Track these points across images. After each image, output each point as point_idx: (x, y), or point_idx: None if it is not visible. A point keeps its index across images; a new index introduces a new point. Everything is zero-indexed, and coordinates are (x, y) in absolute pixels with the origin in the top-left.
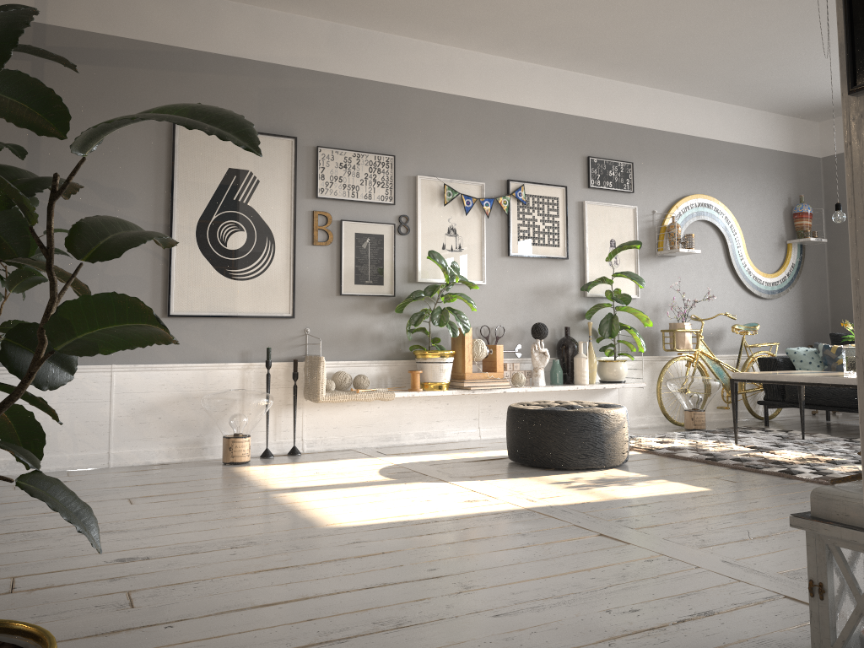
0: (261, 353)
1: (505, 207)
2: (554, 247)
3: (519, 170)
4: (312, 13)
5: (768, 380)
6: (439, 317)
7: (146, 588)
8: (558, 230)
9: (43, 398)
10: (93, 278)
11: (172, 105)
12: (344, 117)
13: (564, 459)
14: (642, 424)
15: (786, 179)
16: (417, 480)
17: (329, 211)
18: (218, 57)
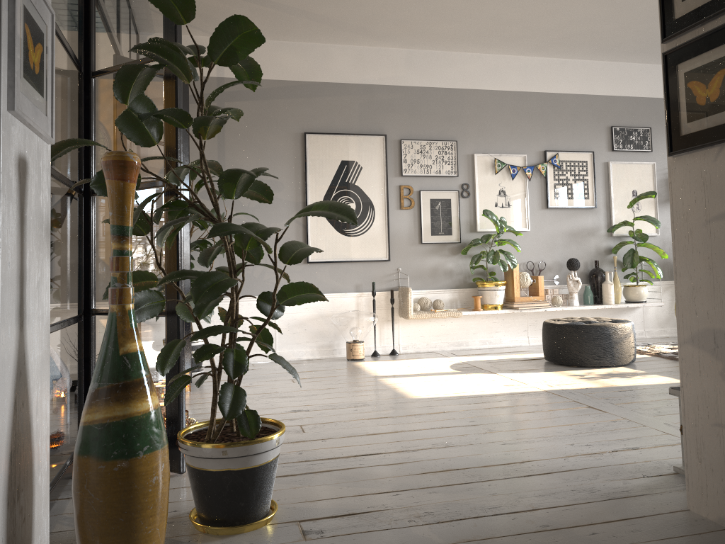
0: (368, 286)
1: (543, 171)
2: (584, 199)
3: (554, 142)
4: (393, 45)
5: None
6: (492, 258)
7: (309, 424)
8: (587, 186)
9: None
10: None
11: (321, 203)
12: (419, 116)
13: (582, 359)
14: (664, 335)
15: None
16: (475, 372)
17: (411, 184)
18: (331, 85)
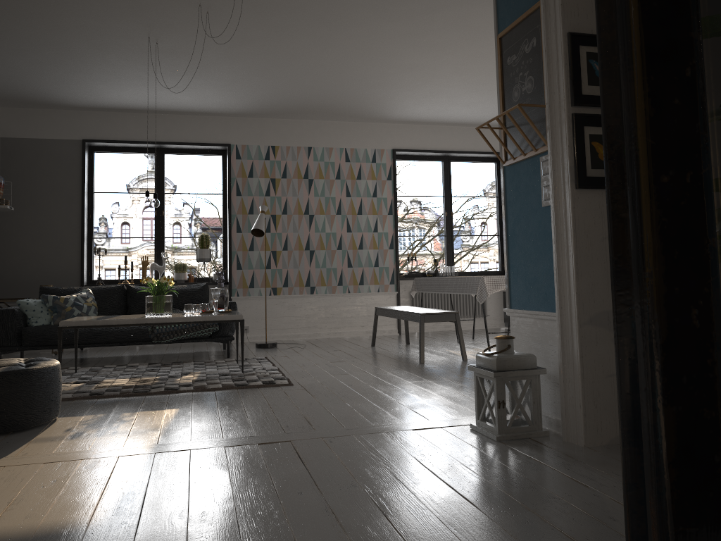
0: None
1: None
2: None
3: None
4: None
5: (98, 324)
6: None
7: None
8: None
9: None
10: None
11: None
12: None
13: (33, 417)
14: None
15: None
16: None
17: None
18: None
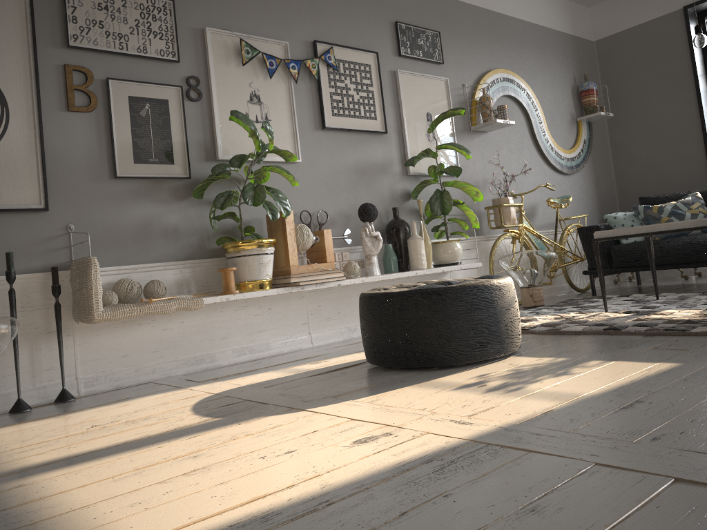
0: None
1: (315, 71)
2: (372, 120)
3: (325, 32)
4: None
5: (641, 232)
6: (253, 195)
7: None
8: (373, 101)
9: None
10: None
11: None
12: None
13: (452, 352)
14: None
15: (570, 59)
16: (256, 414)
17: (88, 66)
18: None
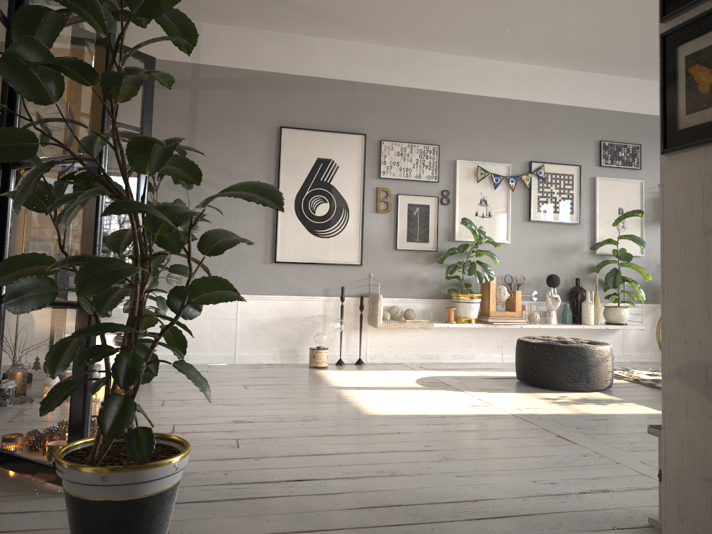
0: (337, 290)
1: (527, 182)
2: (569, 214)
3: (540, 153)
4: (379, 42)
5: None
6: (468, 268)
7: (247, 438)
8: (572, 201)
9: None
10: None
11: (244, 184)
12: (401, 118)
13: (556, 381)
14: (643, 360)
15: None
16: (441, 388)
17: (389, 187)
18: (311, 79)
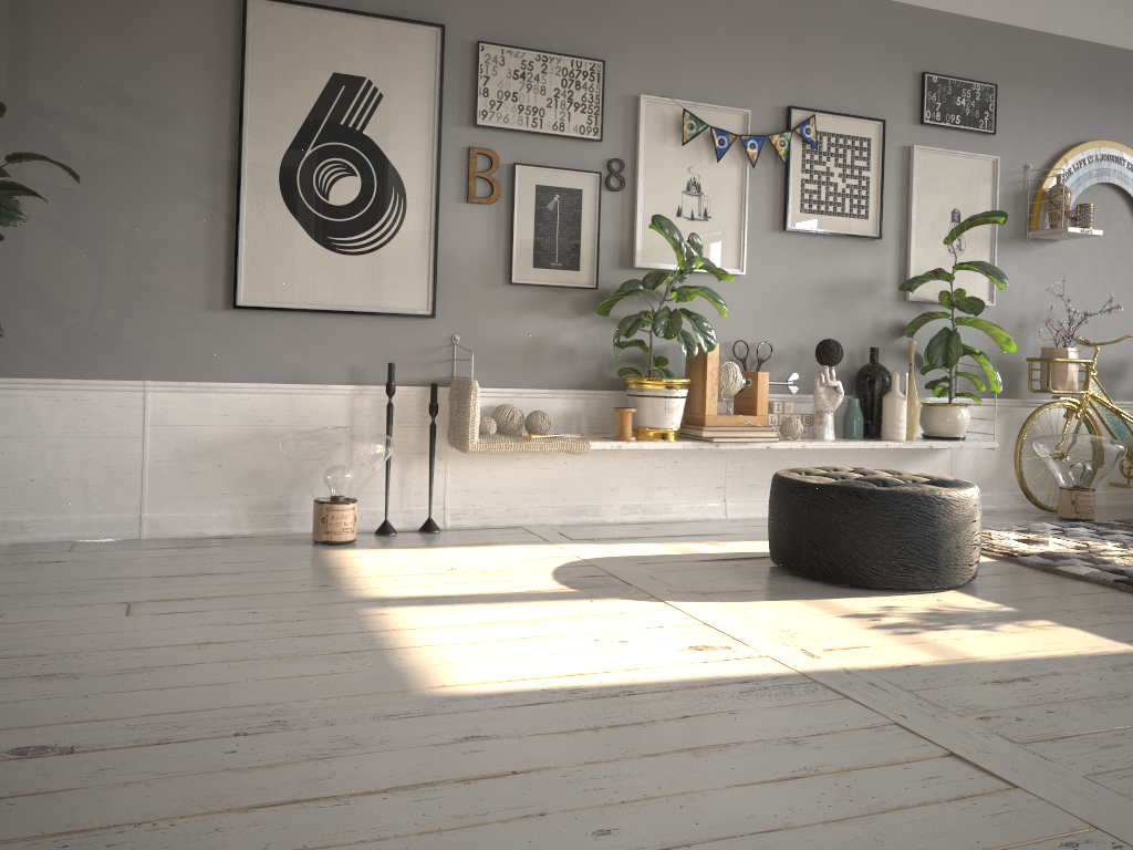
0: (381, 372)
1: (783, 151)
2: (860, 219)
3: (808, 92)
4: None
5: None
6: (665, 324)
7: (14, 839)
8: (867, 192)
9: (38, 429)
10: (115, 243)
11: None
12: None
13: (866, 571)
14: (986, 506)
15: None
16: (612, 594)
17: (495, 148)
18: None
